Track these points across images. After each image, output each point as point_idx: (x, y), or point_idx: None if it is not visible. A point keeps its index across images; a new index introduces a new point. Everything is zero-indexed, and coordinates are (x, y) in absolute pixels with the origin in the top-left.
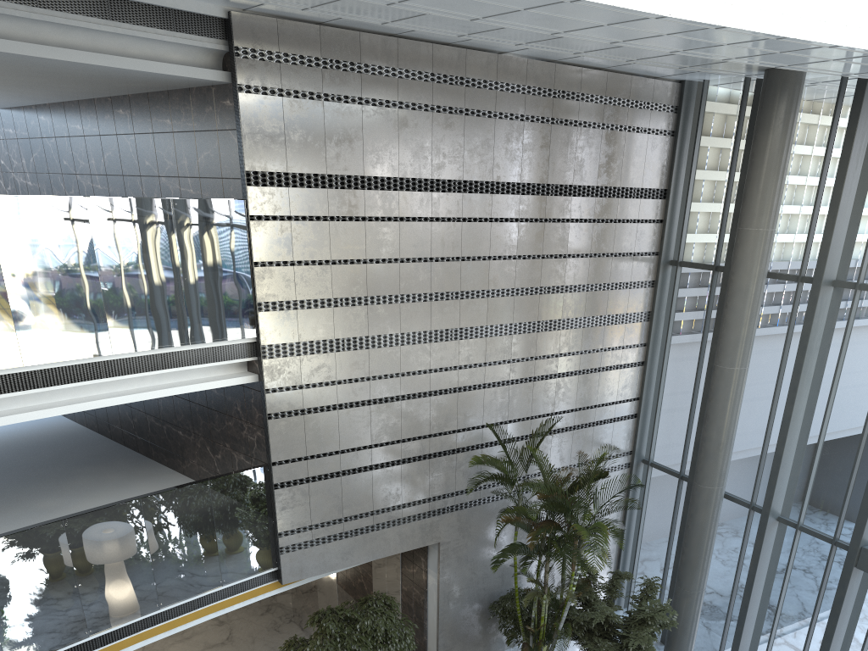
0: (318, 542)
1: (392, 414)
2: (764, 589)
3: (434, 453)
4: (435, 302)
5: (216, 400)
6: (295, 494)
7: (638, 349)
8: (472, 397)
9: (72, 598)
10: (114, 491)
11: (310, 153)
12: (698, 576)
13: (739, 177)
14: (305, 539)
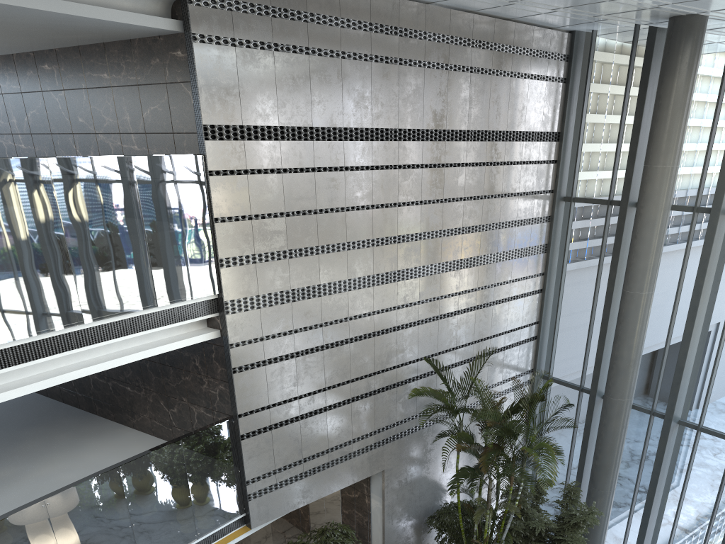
0: (281, 484)
1: (342, 357)
2: (666, 483)
3: (378, 389)
4: (376, 247)
5: (170, 356)
6: (260, 442)
7: (538, 278)
8: (409, 334)
9: None
10: (69, 452)
11: (263, 105)
12: (611, 478)
13: (634, 119)
14: (270, 483)
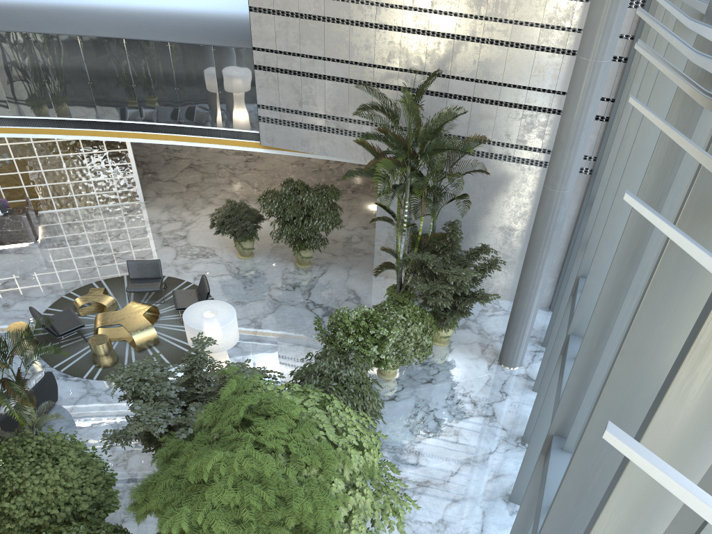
0: (284, 123)
1: (342, 36)
2: None
3: (377, 83)
4: None
5: None
6: (268, 79)
7: (621, 41)
8: (415, 42)
9: (130, 92)
10: None
11: None
12: (527, 274)
13: None
14: (275, 117)
